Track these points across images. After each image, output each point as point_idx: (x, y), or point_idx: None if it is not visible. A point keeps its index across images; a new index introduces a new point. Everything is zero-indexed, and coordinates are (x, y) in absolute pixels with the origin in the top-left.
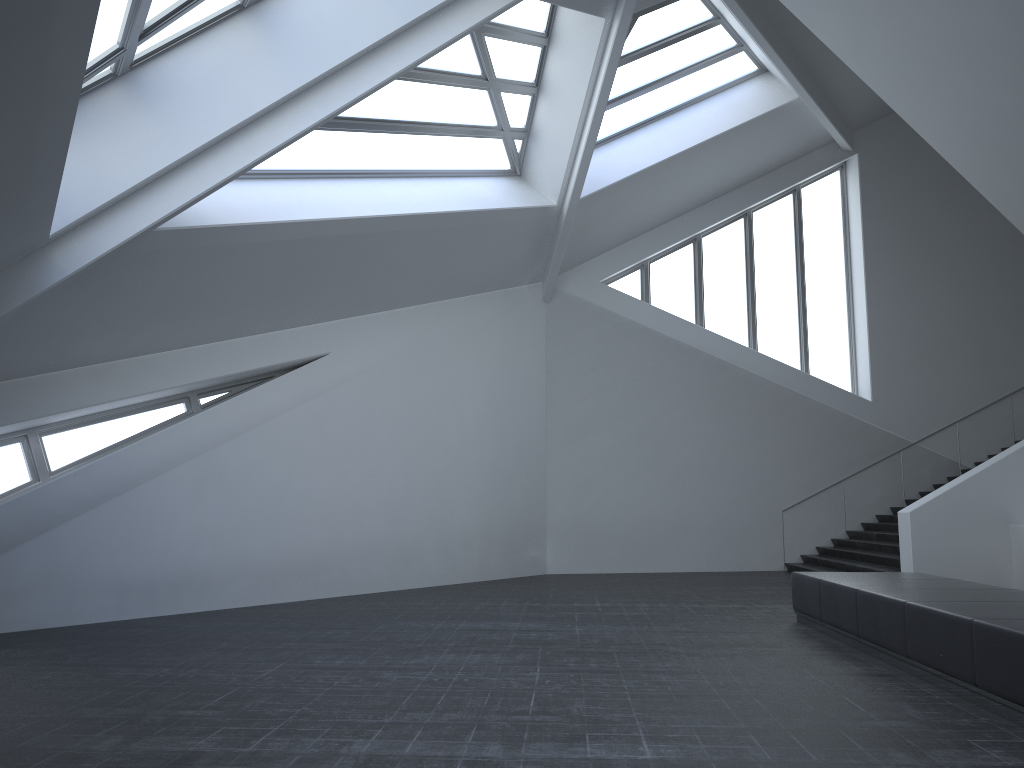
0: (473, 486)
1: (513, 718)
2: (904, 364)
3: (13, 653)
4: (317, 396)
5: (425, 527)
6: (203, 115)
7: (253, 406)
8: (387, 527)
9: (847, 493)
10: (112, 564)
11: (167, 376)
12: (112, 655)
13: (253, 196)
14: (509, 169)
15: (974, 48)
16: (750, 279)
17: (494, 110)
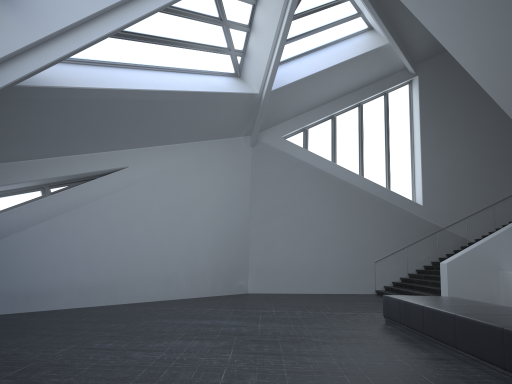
0: (208, 244)
1: None
2: (440, 186)
3: None
4: (120, 190)
5: (180, 266)
6: (48, 18)
7: (81, 194)
8: (158, 265)
9: (409, 253)
10: None
11: (29, 174)
12: None
13: (84, 73)
14: (233, 73)
15: (490, 4)
16: (361, 139)
17: (225, 38)
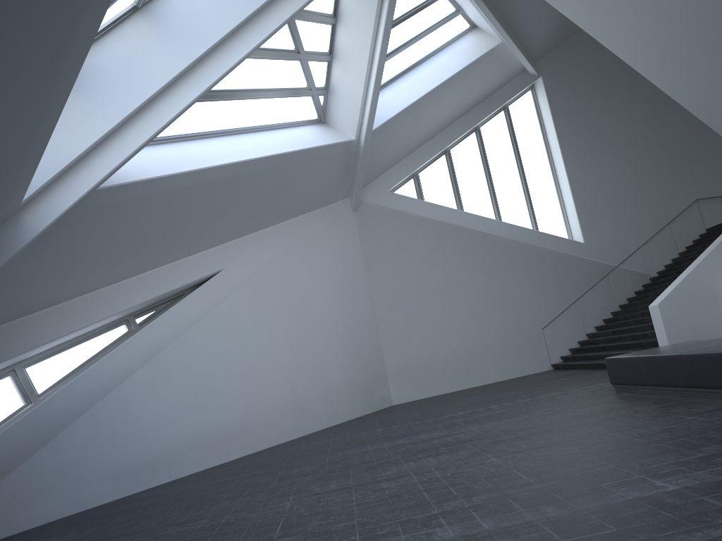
0: (335, 351)
1: (528, 488)
2: (599, 214)
3: (61, 539)
4: (221, 302)
5: (310, 386)
6: (122, 93)
7: (179, 317)
8: (286, 391)
9: (581, 308)
10: (103, 456)
11: (113, 305)
12: (146, 521)
13: (154, 157)
14: (317, 118)
15: None
16: (488, 173)
17: (305, 75)
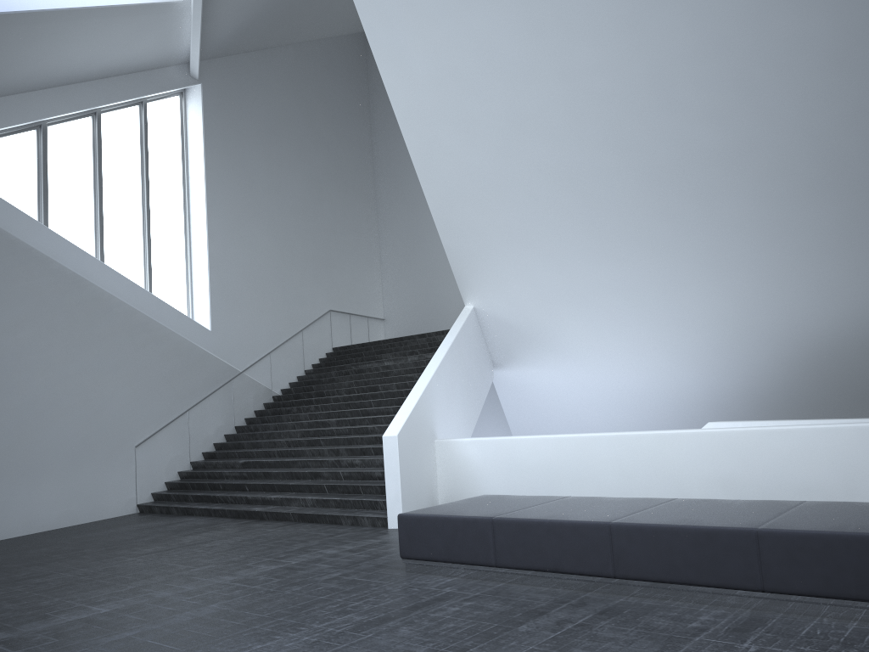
0: None
1: None
2: (235, 296)
3: None
4: None
5: None
6: None
7: None
8: None
9: (192, 423)
10: None
11: None
12: None
13: None
14: None
15: None
16: (99, 187)
17: None
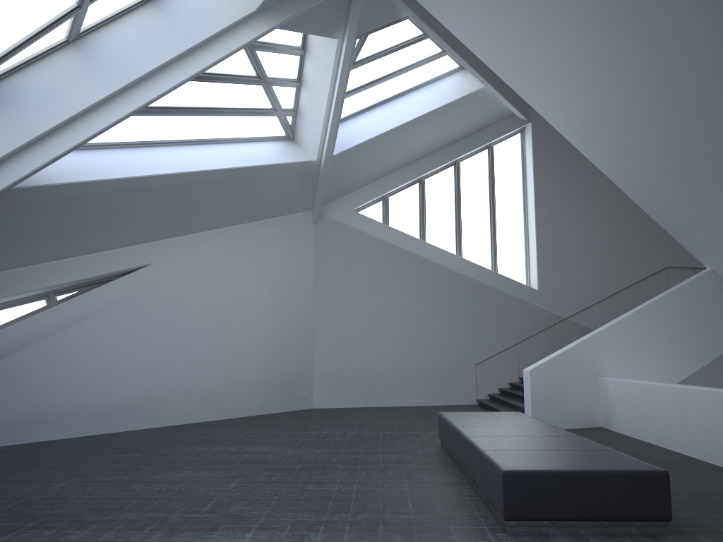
0: (258, 350)
1: (187, 515)
2: (560, 265)
3: None
4: (140, 293)
5: (221, 379)
6: (41, 114)
7: (93, 301)
8: (192, 380)
9: (520, 352)
10: None
11: (30, 283)
12: None
13: (89, 161)
14: (284, 135)
15: (558, 70)
16: (457, 207)
17: (268, 98)
